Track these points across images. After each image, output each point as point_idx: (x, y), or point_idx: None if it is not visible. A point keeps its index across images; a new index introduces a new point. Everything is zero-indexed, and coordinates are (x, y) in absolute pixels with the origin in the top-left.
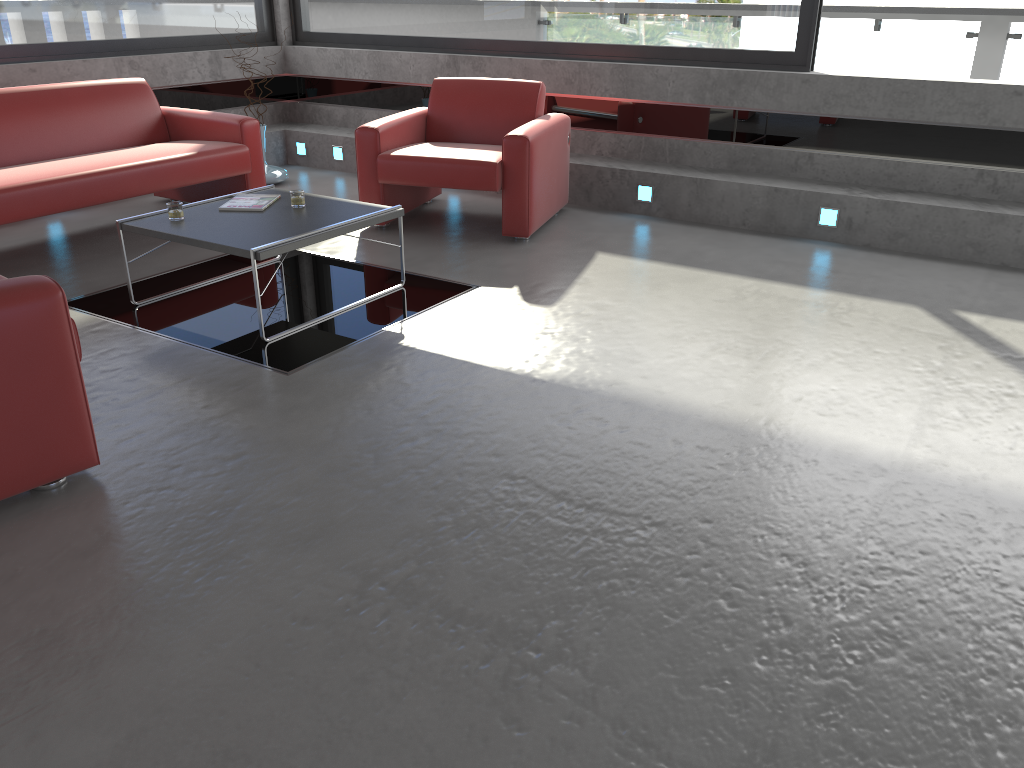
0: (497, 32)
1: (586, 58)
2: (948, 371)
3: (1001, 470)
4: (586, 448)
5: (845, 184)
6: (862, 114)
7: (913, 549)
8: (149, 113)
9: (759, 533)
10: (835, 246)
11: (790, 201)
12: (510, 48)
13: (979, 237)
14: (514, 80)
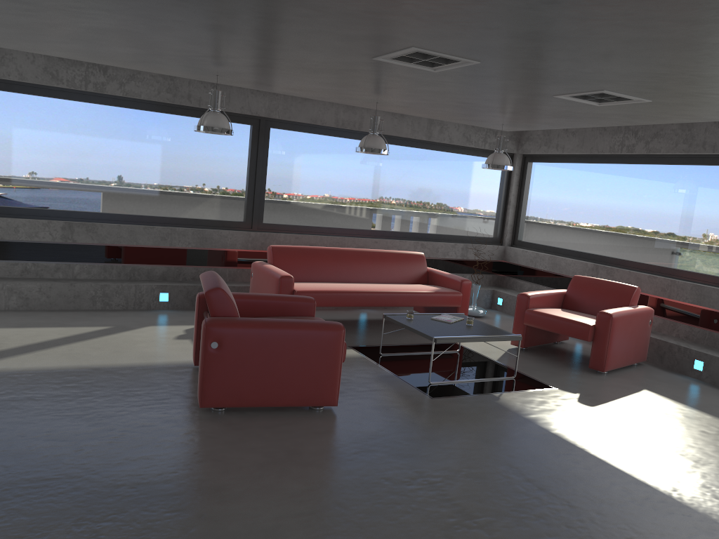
0: (626, 255)
1: (677, 278)
2: None
3: None
4: (558, 468)
5: None
6: None
7: None
8: (420, 269)
9: (623, 527)
10: None
11: None
12: (631, 265)
13: None
14: (620, 283)
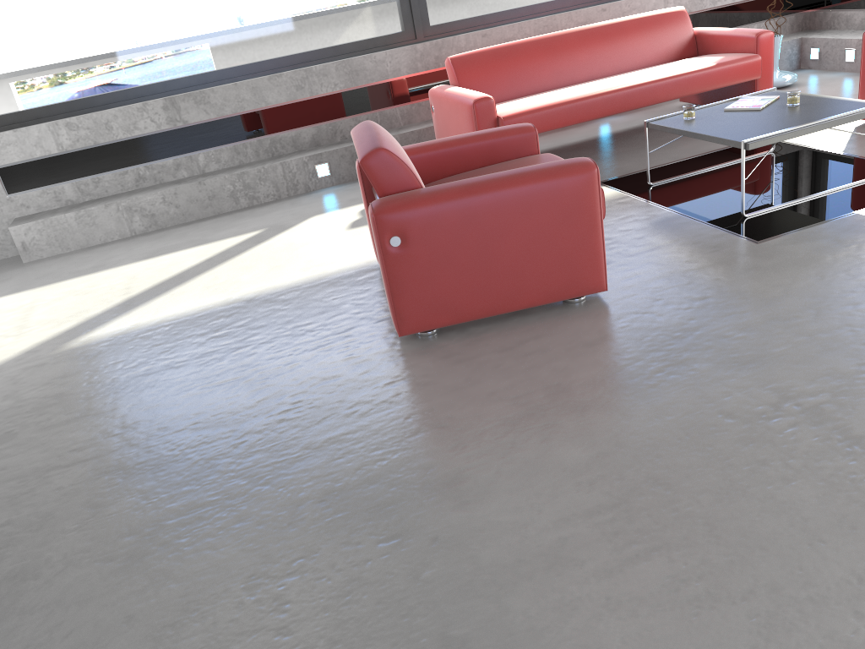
0: None
1: None
2: None
3: None
4: None
5: None
6: None
7: None
8: (683, 34)
9: None
10: None
11: None
12: None
13: None
14: None
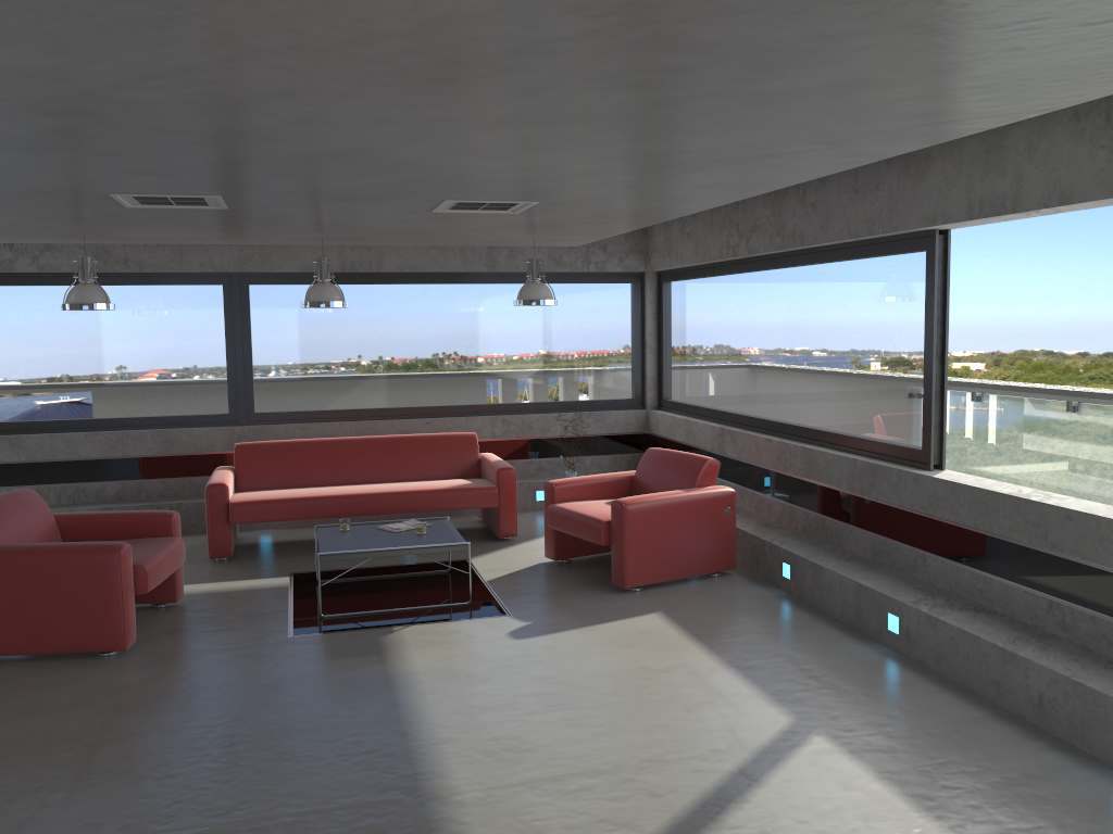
0: (756, 410)
1: (797, 438)
2: (655, 765)
3: (483, 826)
4: (311, 719)
5: (943, 593)
6: (955, 520)
7: (308, 830)
8: (468, 457)
9: (267, 788)
10: (886, 655)
11: (869, 599)
12: (759, 424)
13: (998, 675)
14: (692, 454)
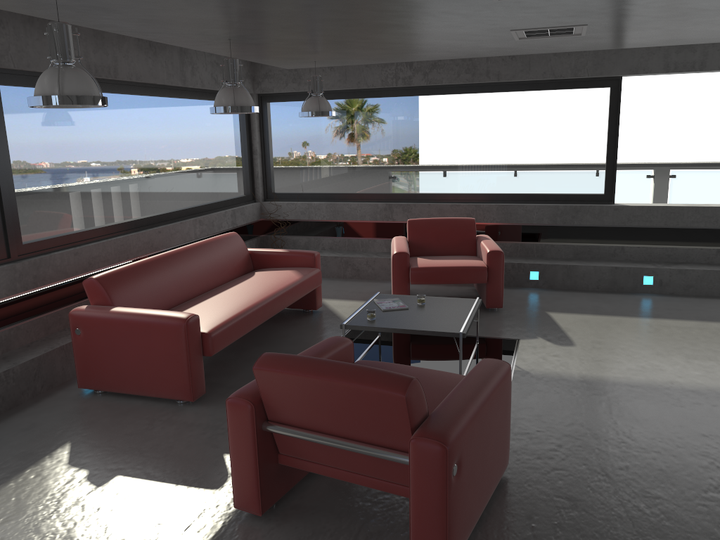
0: (414, 189)
1: (476, 201)
2: None
3: None
4: (714, 416)
5: (645, 261)
6: (650, 224)
7: None
8: (244, 253)
9: None
10: (657, 295)
11: (625, 273)
12: (424, 198)
13: None
14: (458, 218)
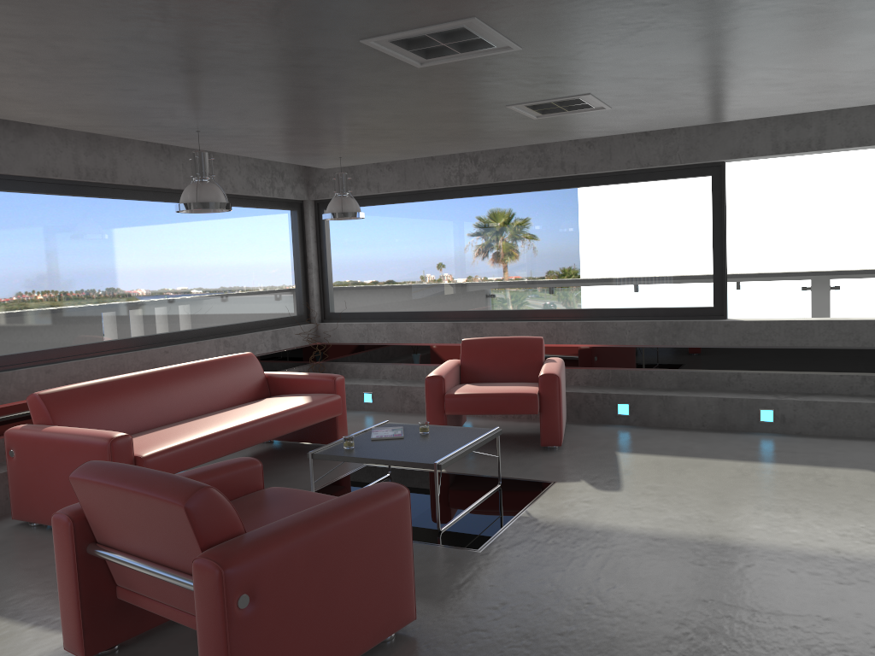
0: (487, 305)
1: (559, 319)
2: None
3: None
4: (735, 578)
5: (768, 392)
6: (771, 344)
7: None
8: (258, 376)
9: None
10: (777, 435)
11: (736, 406)
12: (499, 315)
13: None
14: (522, 337)
